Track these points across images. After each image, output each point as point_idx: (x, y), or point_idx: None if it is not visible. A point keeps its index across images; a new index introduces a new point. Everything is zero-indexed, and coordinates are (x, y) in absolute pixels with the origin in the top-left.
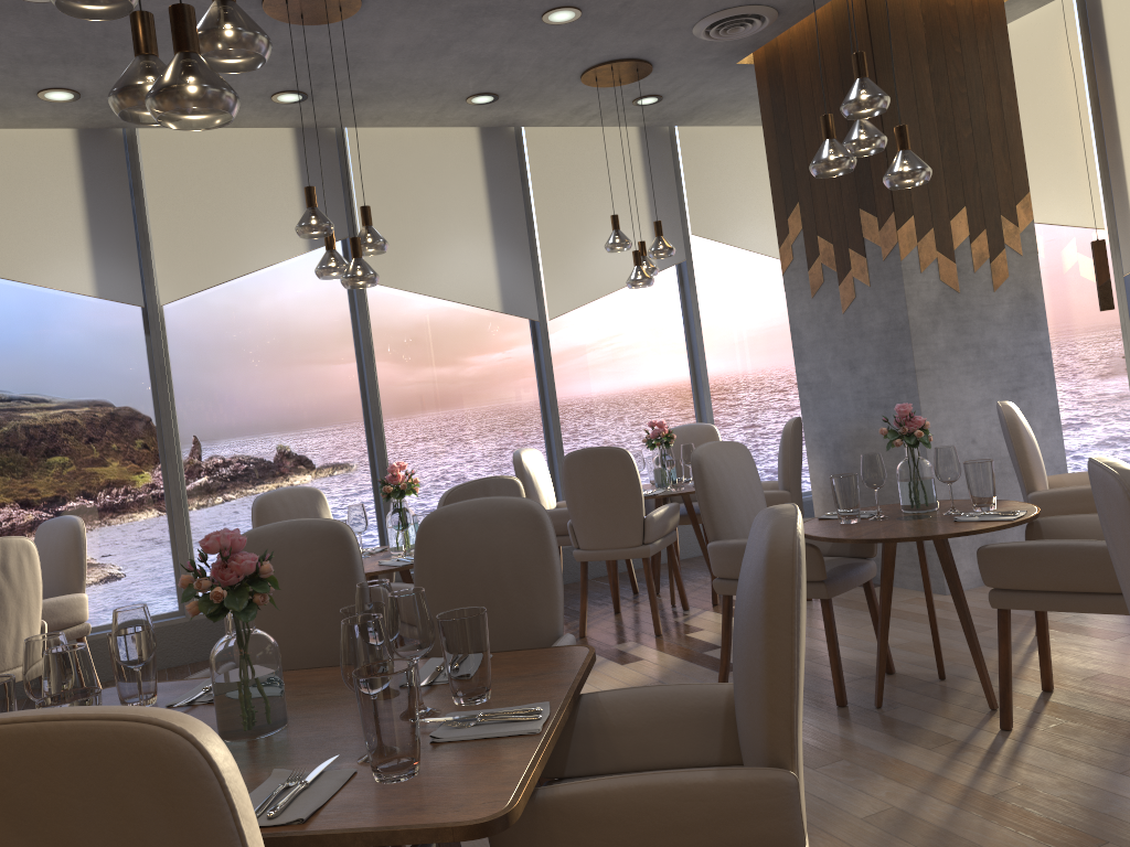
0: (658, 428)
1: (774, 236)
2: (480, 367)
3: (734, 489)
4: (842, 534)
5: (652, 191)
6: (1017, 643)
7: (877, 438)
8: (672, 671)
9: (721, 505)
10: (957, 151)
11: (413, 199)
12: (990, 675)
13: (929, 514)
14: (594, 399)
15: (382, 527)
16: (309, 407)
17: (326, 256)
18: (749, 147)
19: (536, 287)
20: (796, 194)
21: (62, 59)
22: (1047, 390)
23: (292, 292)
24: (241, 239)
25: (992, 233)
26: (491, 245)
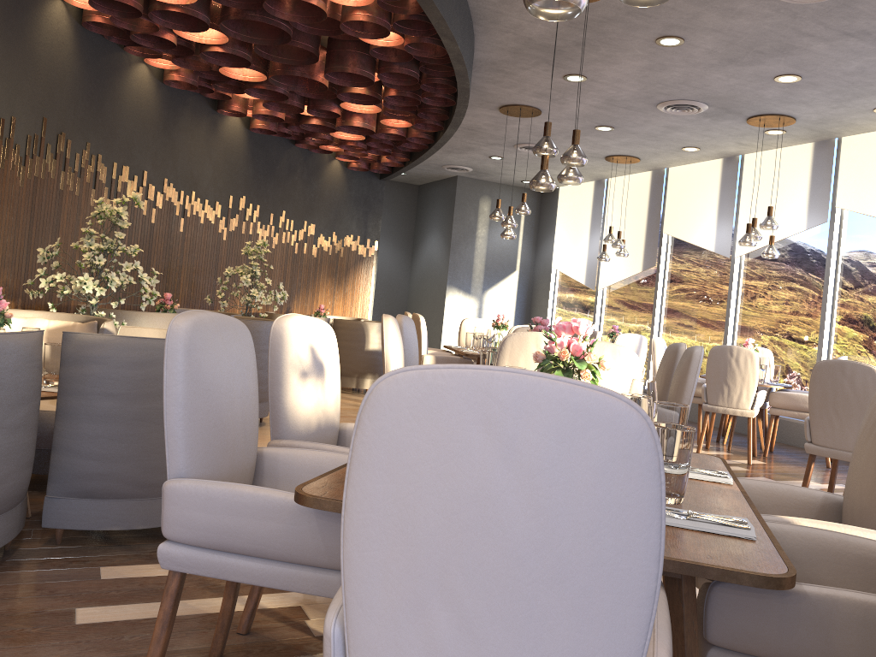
0: None
1: None
2: None
3: None
4: None
5: None
6: None
7: None
8: None
9: None
10: None
11: None
12: None
13: None
14: None
15: None
16: None
17: None
18: None
19: None
20: None
21: (853, 96)
22: None
23: None
24: None
25: None
26: None
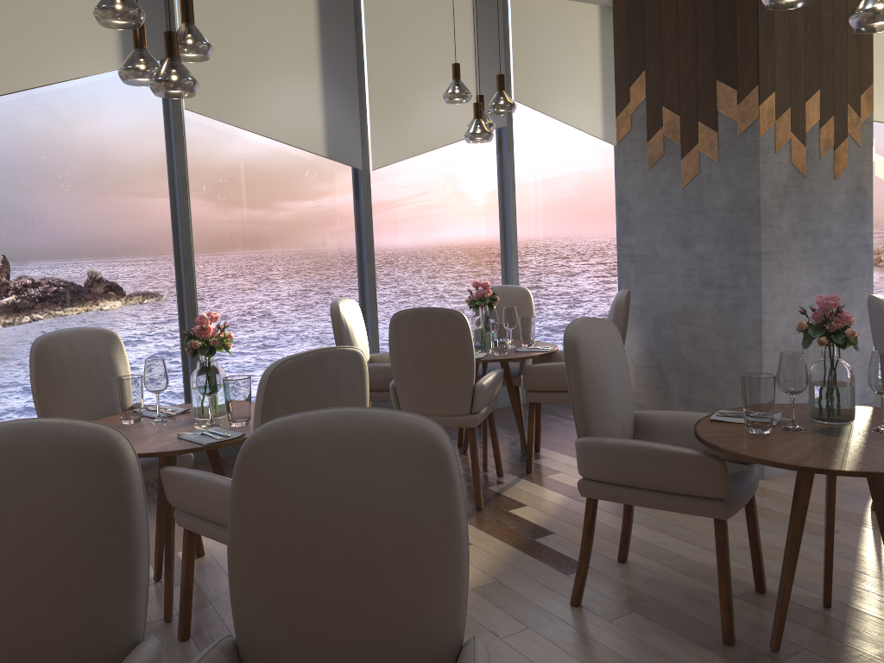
0: (482, 289)
1: (587, 112)
2: (299, 211)
3: (608, 375)
4: (772, 453)
5: (481, 52)
6: (880, 556)
7: (706, 317)
8: (508, 565)
9: (595, 395)
10: (818, 31)
11: (241, 26)
12: (879, 605)
13: (853, 428)
14: (409, 253)
15: (187, 368)
16: (114, 237)
17: (133, 55)
18: (574, 22)
19: (362, 135)
20: (643, 62)
21: None
22: (866, 283)
23: (102, 112)
24: (43, 45)
25: (839, 120)
26: (320, 86)
